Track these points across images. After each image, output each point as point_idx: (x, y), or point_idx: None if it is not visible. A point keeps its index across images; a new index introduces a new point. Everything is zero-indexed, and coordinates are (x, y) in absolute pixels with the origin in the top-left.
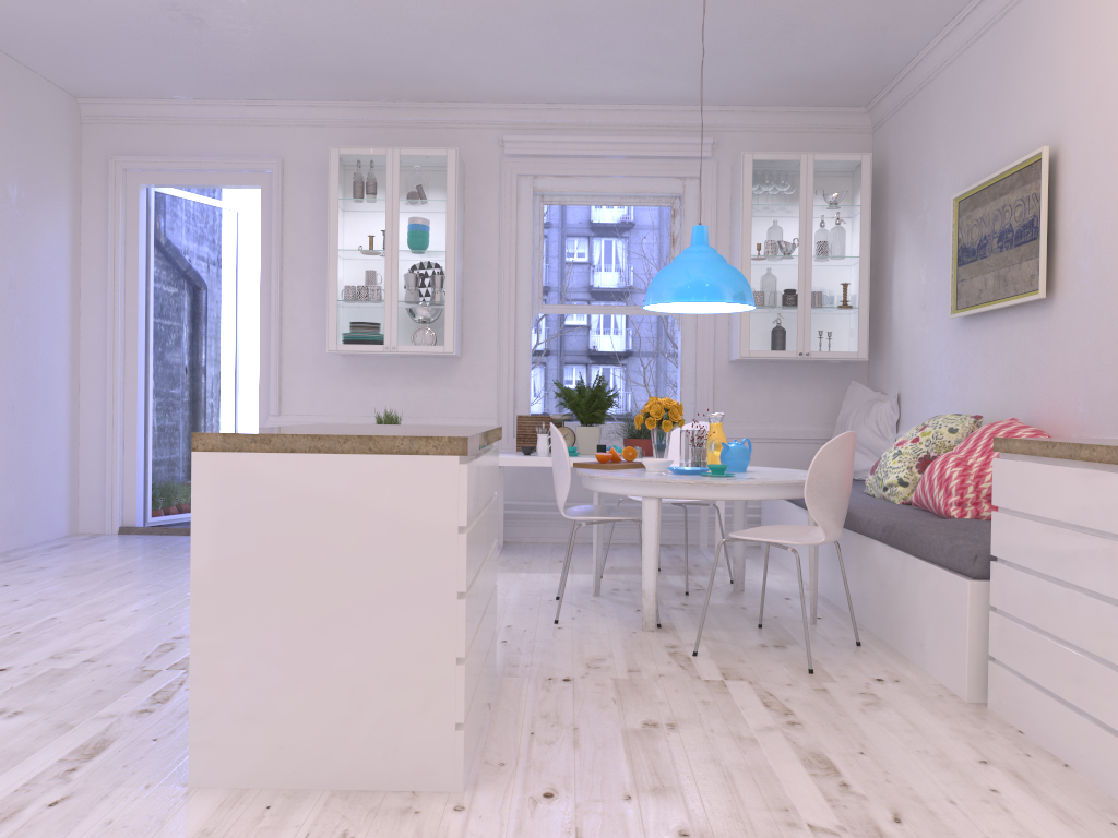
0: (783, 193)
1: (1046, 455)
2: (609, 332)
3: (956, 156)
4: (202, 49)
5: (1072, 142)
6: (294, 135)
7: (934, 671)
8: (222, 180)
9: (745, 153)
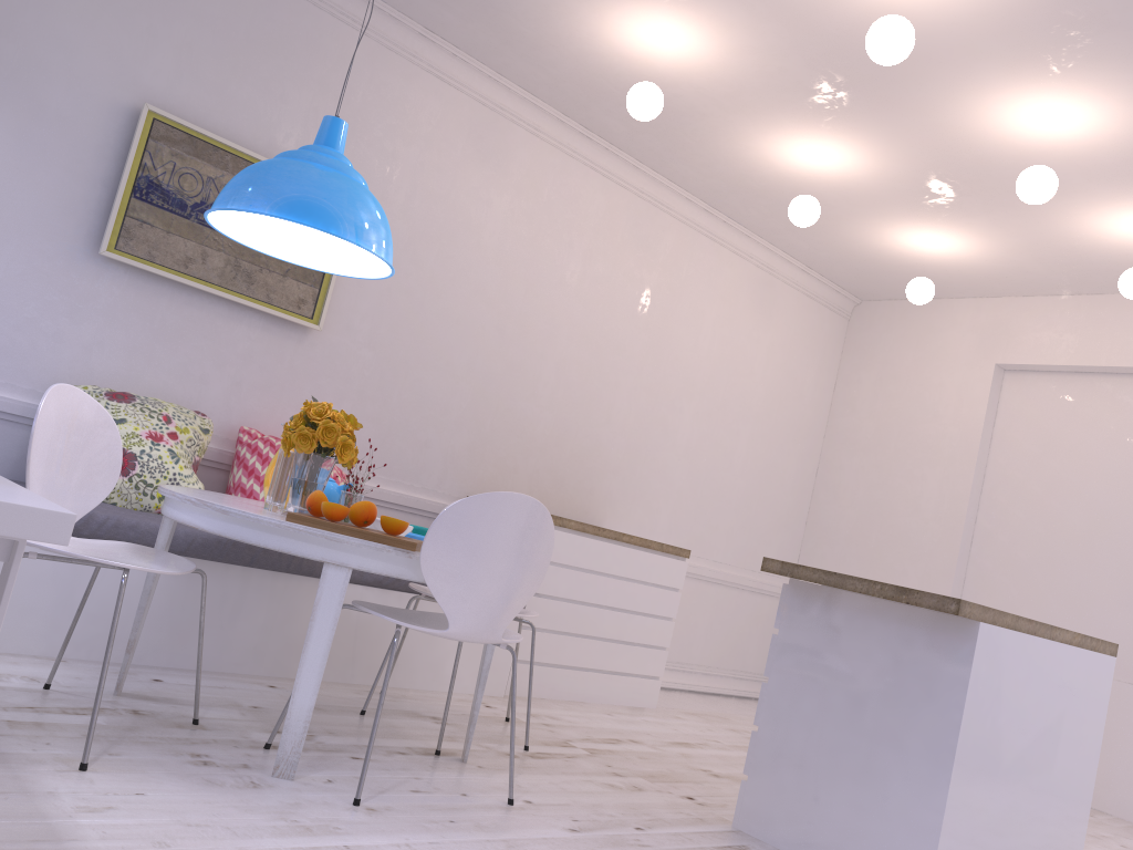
0: None
1: (597, 534)
2: None
3: (129, 37)
4: None
5: None
6: None
7: (456, 687)
8: None
9: None
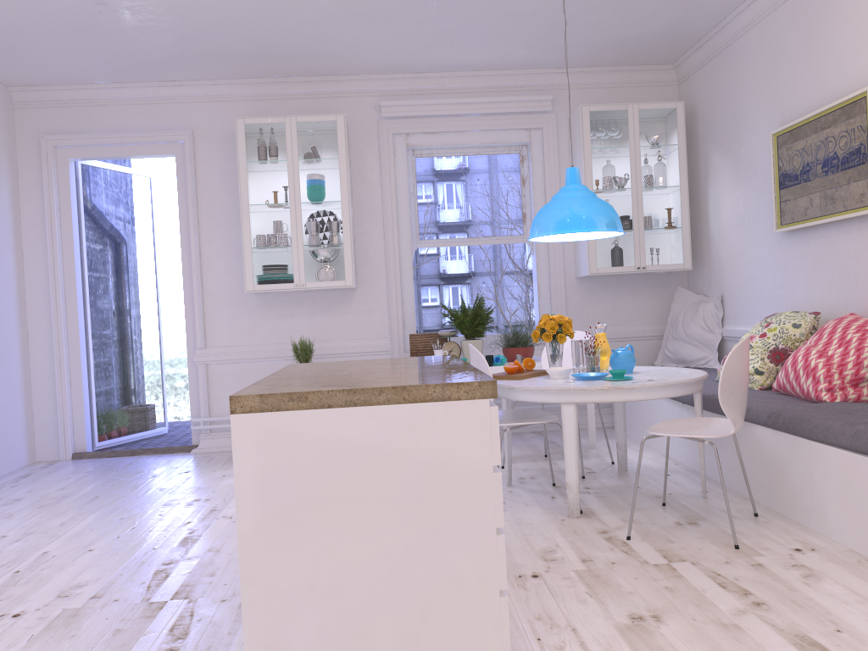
0: (615, 137)
1: None
2: (455, 258)
3: (769, 99)
4: (124, 38)
5: None
6: (201, 110)
7: (840, 538)
8: (140, 151)
9: (582, 106)
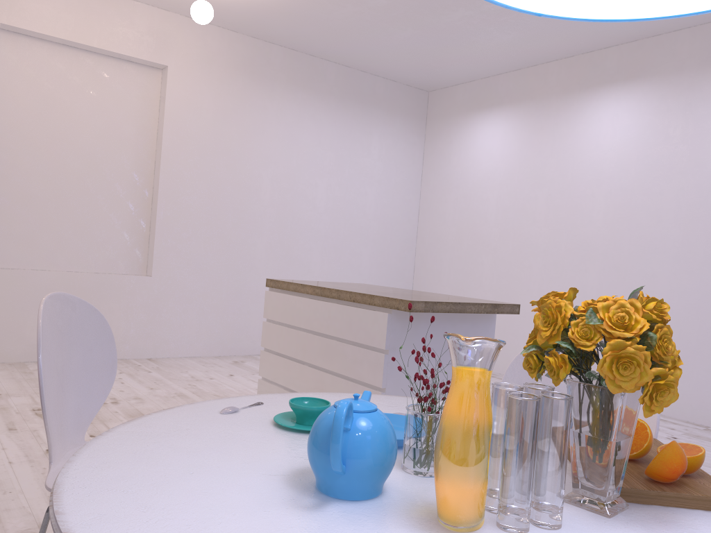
0: None
1: None
2: None
3: None
4: None
5: None
6: None
7: None
8: None
9: None
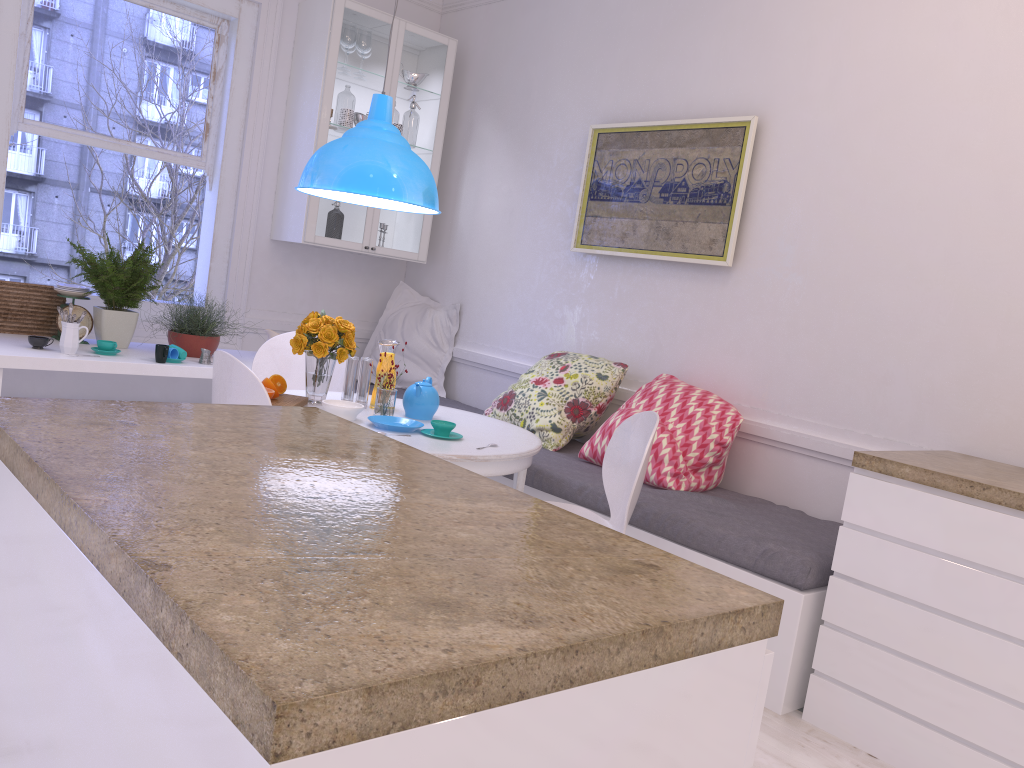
0: (371, 58)
1: (968, 494)
2: (15, 147)
3: (591, 82)
4: None
5: (784, 121)
6: None
7: None
8: None
9: None
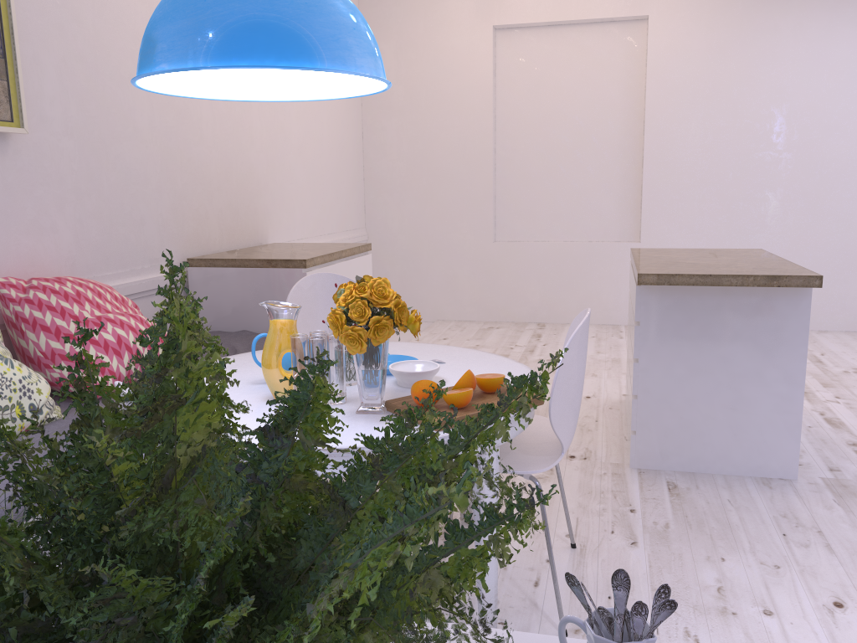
0: None
1: (331, 260)
2: None
3: None
4: None
5: None
6: None
7: None
8: None
9: None
